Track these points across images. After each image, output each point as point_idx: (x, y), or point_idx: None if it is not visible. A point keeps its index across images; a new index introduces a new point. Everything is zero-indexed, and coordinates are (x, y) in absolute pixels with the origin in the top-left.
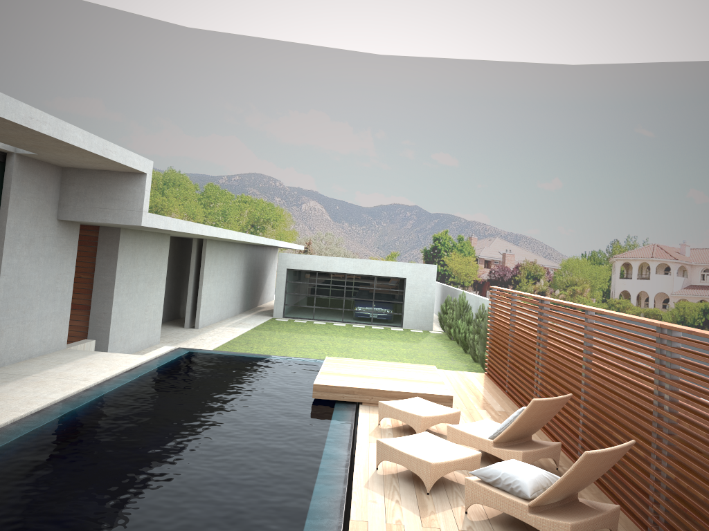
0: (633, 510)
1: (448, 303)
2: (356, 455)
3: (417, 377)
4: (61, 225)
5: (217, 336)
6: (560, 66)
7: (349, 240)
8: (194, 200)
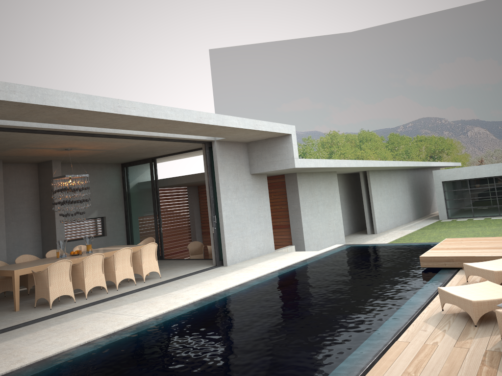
0: None
1: None
2: (431, 302)
3: None
4: (254, 176)
5: (388, 237)
6: None
7: None
8: (382, 147)
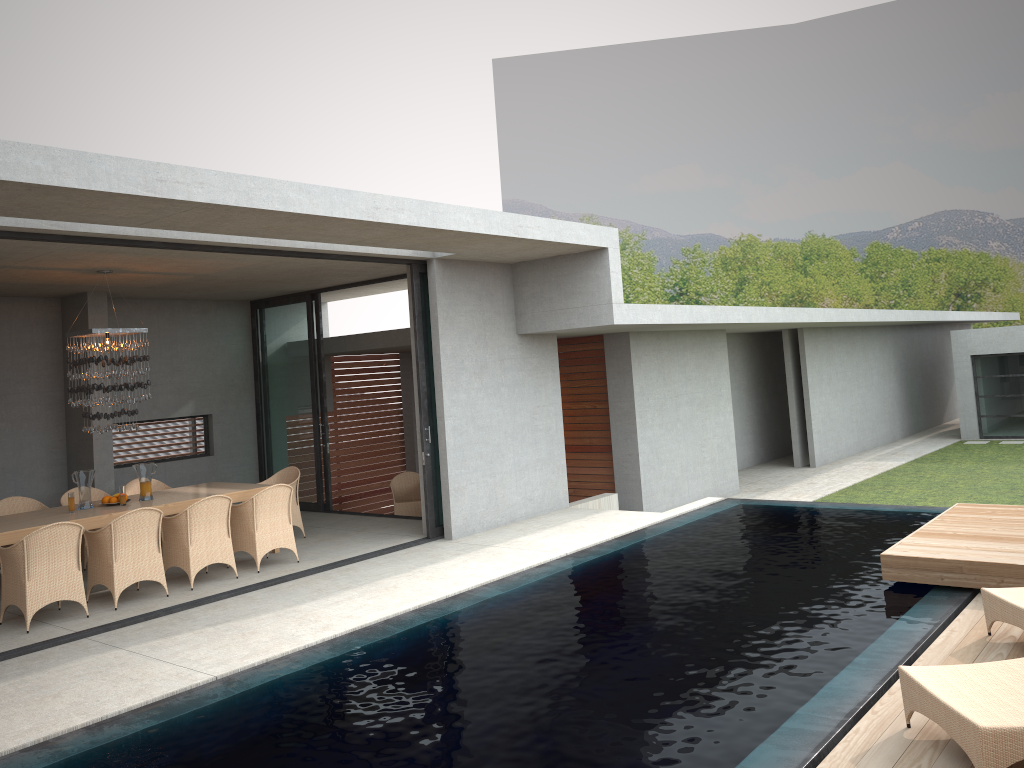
0: None
1: None
2: (886, 693)
3: None
4: (526, 340)
5: (838, 477)
6: None
7: None
8: (853, 273)
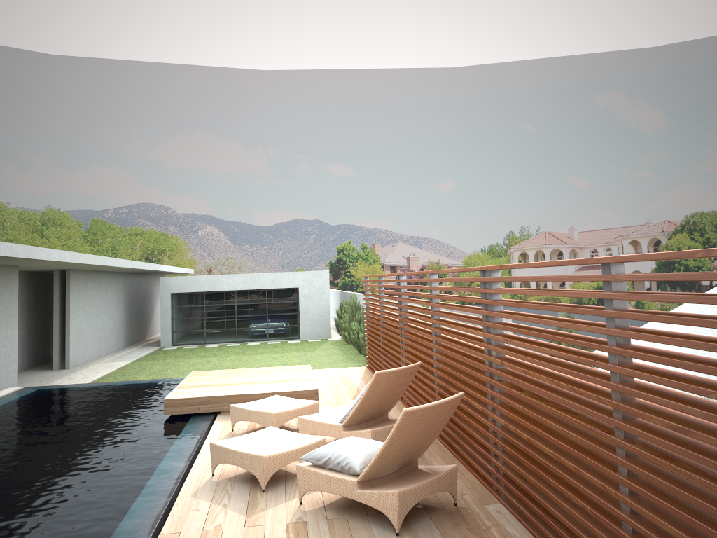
0: (479, 470)
1: (343, 307)
2: (194, 465)
3: (286, 378)
4: None
5: (89, 373)
6: (441, 69)
7: (252, 262)
8: (78, 238)
